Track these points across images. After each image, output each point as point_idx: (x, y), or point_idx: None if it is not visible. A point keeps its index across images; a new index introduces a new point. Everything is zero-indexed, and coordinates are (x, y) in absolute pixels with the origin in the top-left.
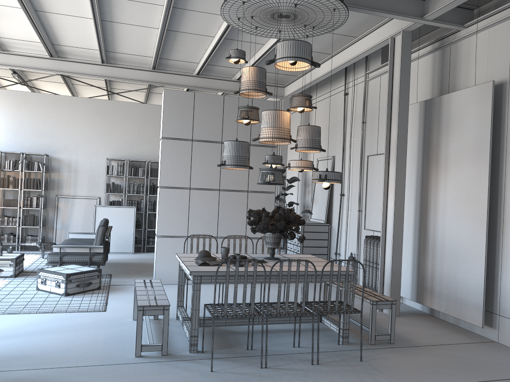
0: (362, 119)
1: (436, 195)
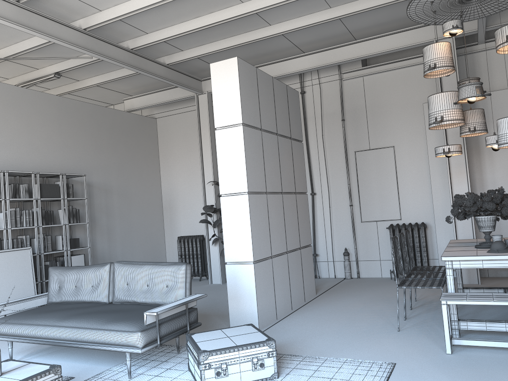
0: (342, 116)
1: (481, 175)
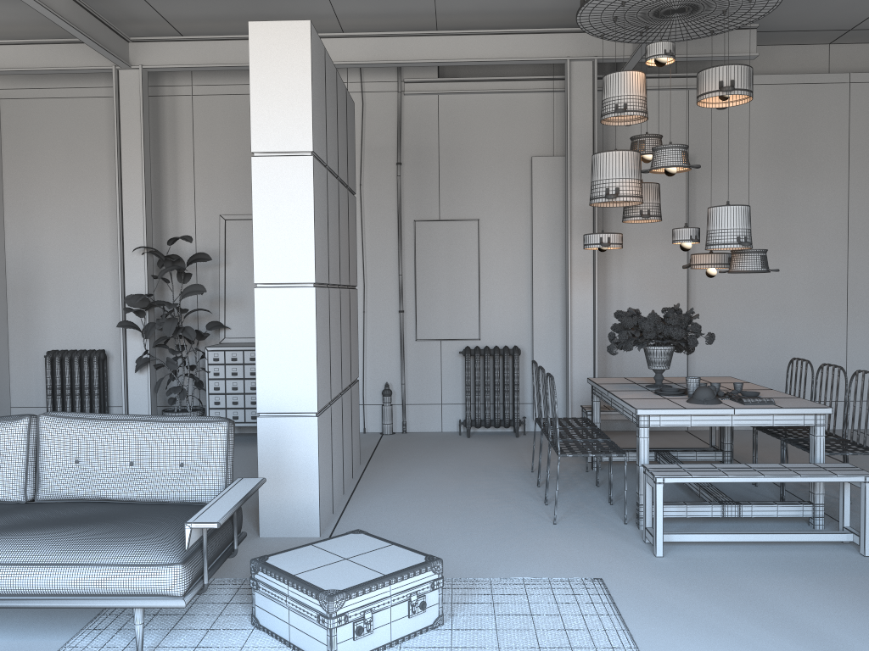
0: (399, 157)
1: (604, 280)
